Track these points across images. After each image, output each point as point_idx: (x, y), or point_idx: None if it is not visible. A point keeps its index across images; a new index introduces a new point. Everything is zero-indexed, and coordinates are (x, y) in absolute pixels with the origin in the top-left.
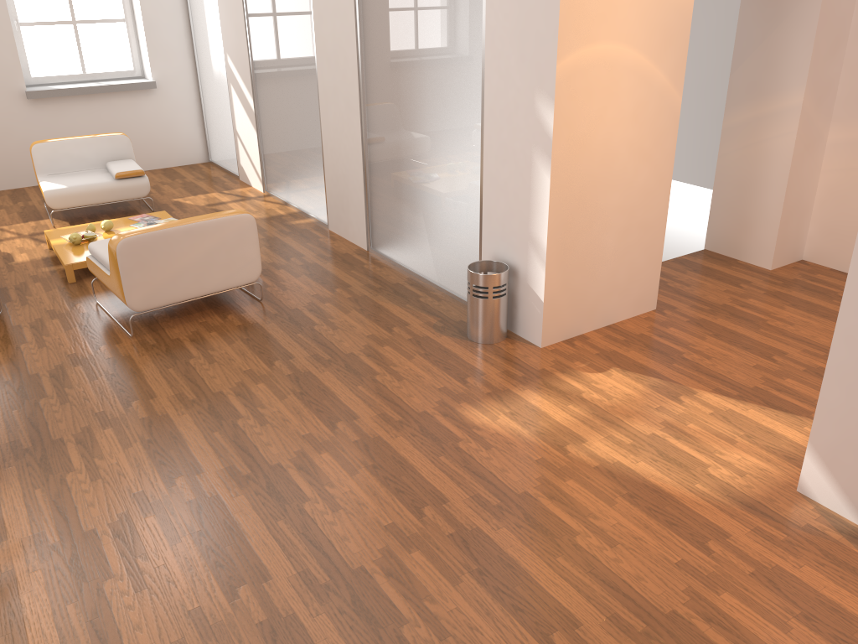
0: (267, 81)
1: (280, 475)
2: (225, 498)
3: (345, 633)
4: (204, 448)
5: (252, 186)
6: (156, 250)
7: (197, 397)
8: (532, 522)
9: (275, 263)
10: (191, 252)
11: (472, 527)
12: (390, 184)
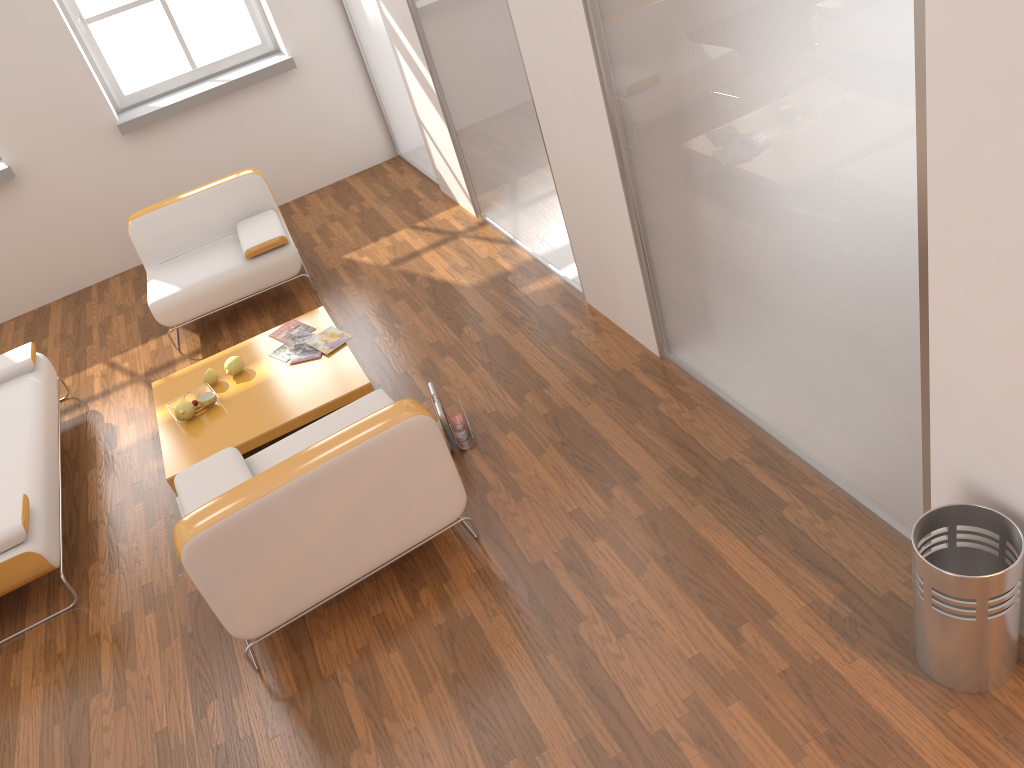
0: (443, 46)
1: None
2: None
3: None
4: None
5: (459, 204)
6: (257, 536)
7: None
8: None
9: (499, 414)
10: (325, 517)
11: None
12: (688, 261)
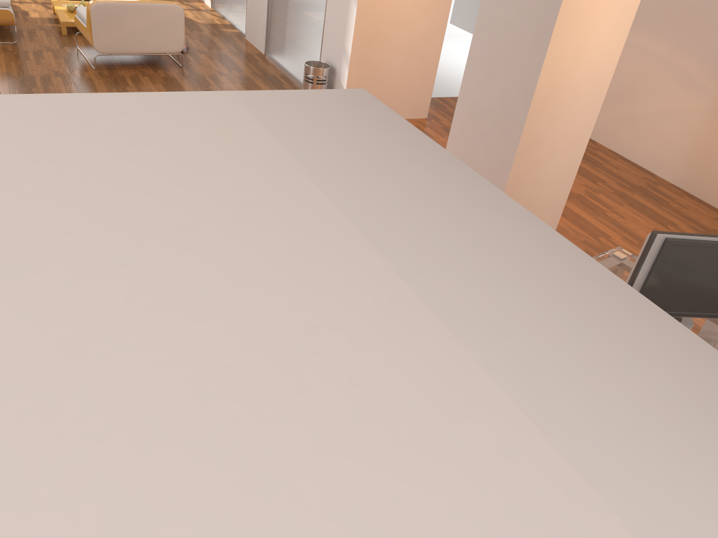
0: None
1: None
2: None
3: None
4: None
5: (205, 3)
6: (116, 15)
7: None
8: None
9: (200, 50)
10: (139, 22)
11: None
12: (281, 8)
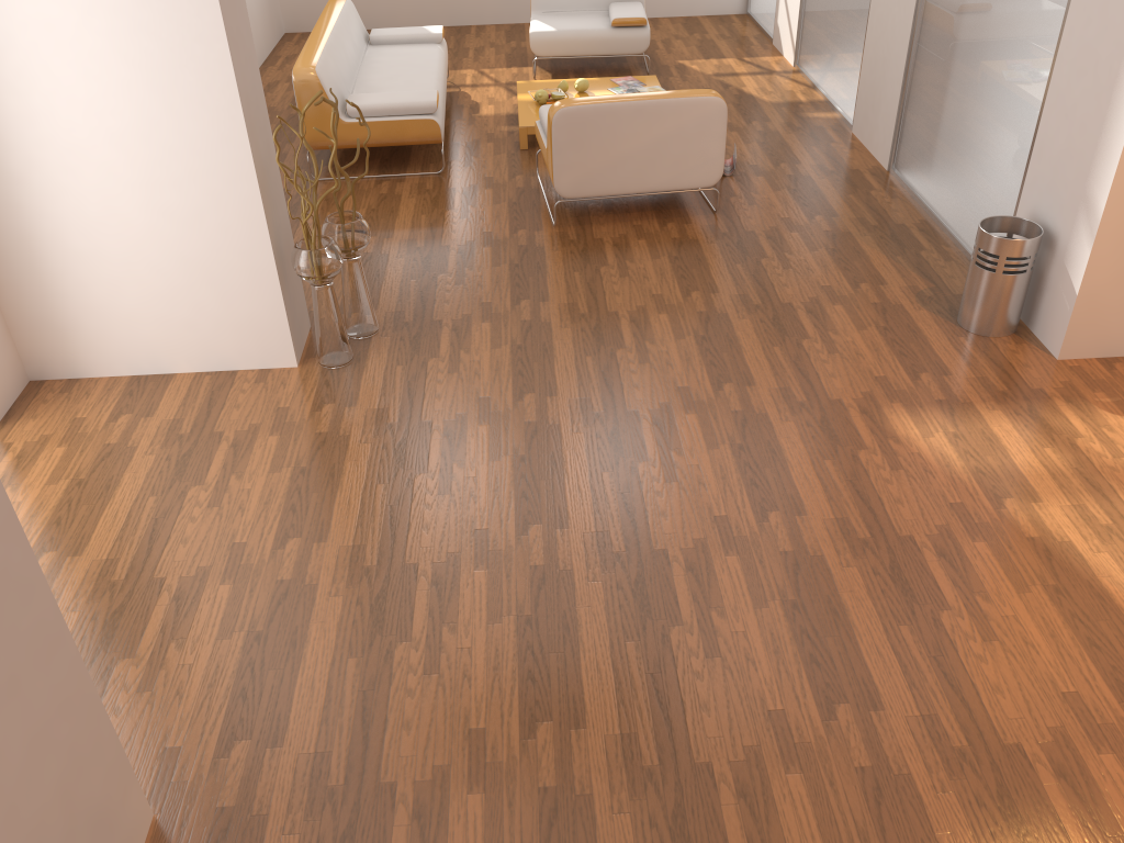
0: None
1: (630, 424)
2: (563, 430)
3: (611, 609)
4: (568, 370)
5: (783, 56)
6: (597, 127)
7: (588, 311)
8: (895, 574)
9: (757, 167)
10: (638, 137)
11: (816, 553)
12: (933, 82)
